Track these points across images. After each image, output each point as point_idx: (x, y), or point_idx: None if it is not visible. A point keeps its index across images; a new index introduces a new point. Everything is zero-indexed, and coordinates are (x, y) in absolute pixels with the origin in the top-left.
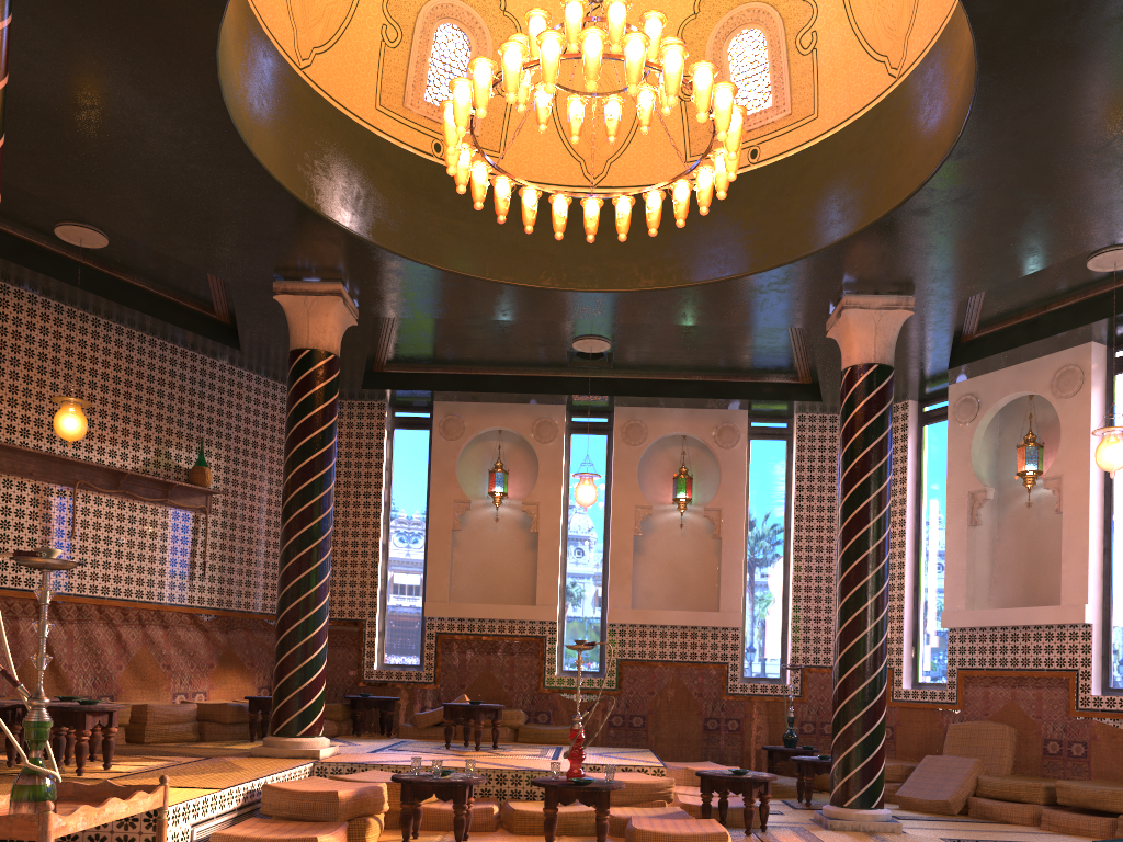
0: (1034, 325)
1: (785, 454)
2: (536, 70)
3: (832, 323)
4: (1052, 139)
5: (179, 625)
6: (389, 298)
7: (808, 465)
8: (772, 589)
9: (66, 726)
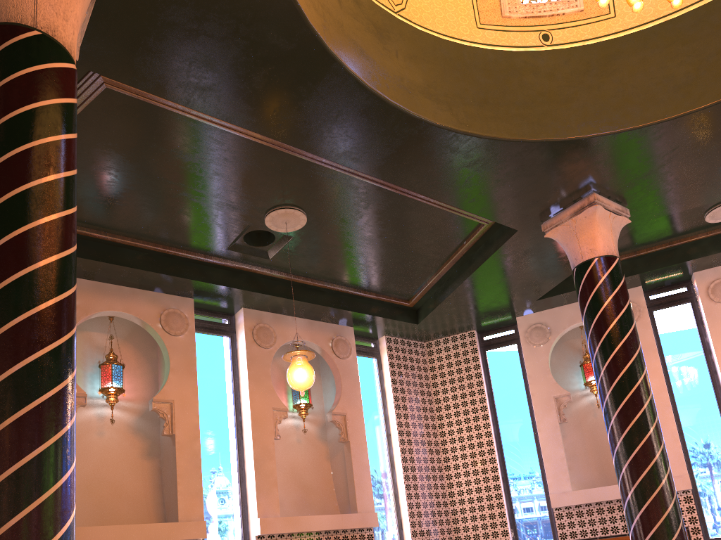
0: None
1: (377, 370)
2: None
3: (559, 223)
4: None
5: None
6: (151, 33)
7: (399, 379)
8: (385, 489)
9: None
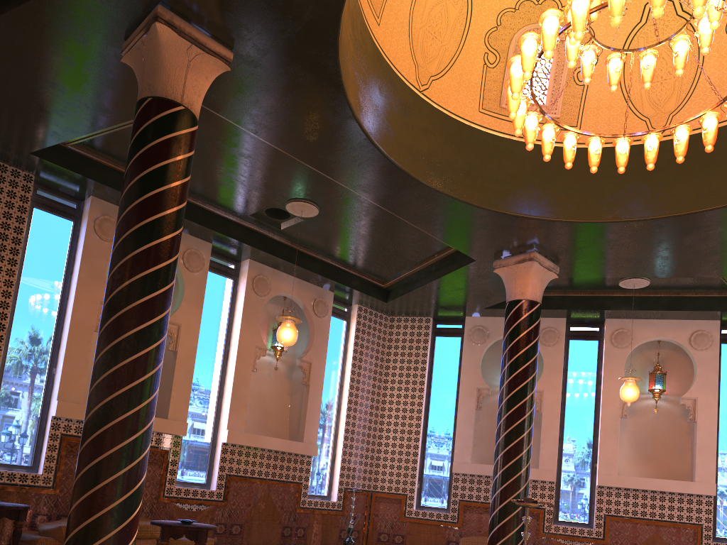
0: (547, 299)
1: (345, 331)
2: None
3: (505, 265)
4: None
5: None
6: (246, 93)
7: (361, 343)
8: (329, 428)
9: None
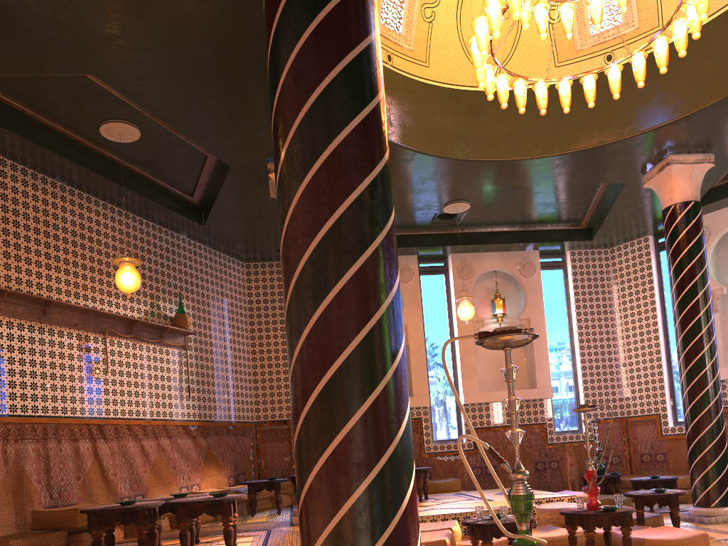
0: None
1: (563, 278)
2: (447, 3)
3: (651, 177)
4: None
5: (177, 435)
6: None
7: (581, 284)
8: (566, 370)
9: (214, 516)
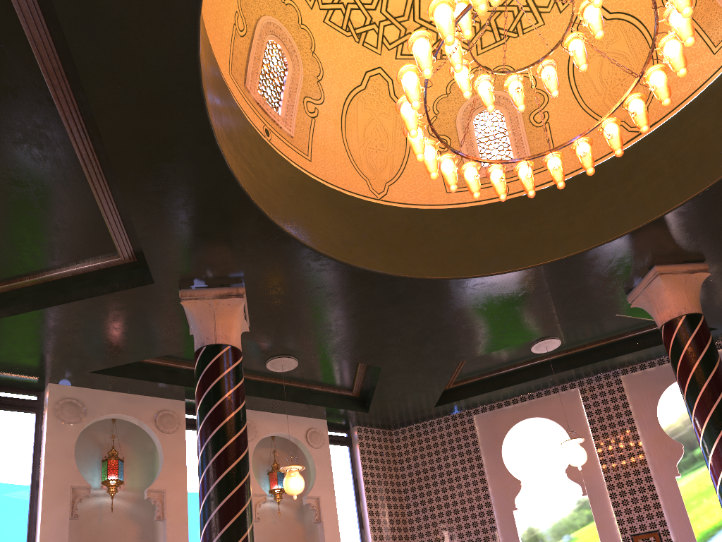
0: (173, 373)
1: None
2: None
3: (200, 298)
4: (462, 306)
5: None
6: None
7: None
8: None
9: None
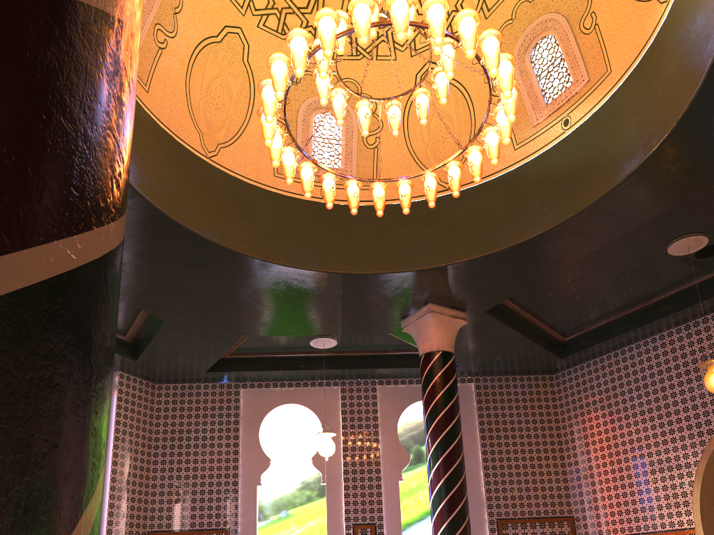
0: None
1: None
2: None
3: None
4: (262, 287)
5: None
6: None
7: None
8: None
9: None
